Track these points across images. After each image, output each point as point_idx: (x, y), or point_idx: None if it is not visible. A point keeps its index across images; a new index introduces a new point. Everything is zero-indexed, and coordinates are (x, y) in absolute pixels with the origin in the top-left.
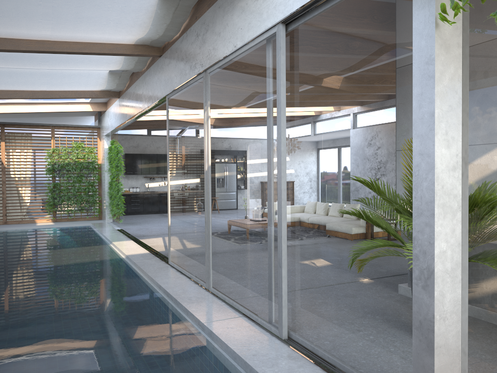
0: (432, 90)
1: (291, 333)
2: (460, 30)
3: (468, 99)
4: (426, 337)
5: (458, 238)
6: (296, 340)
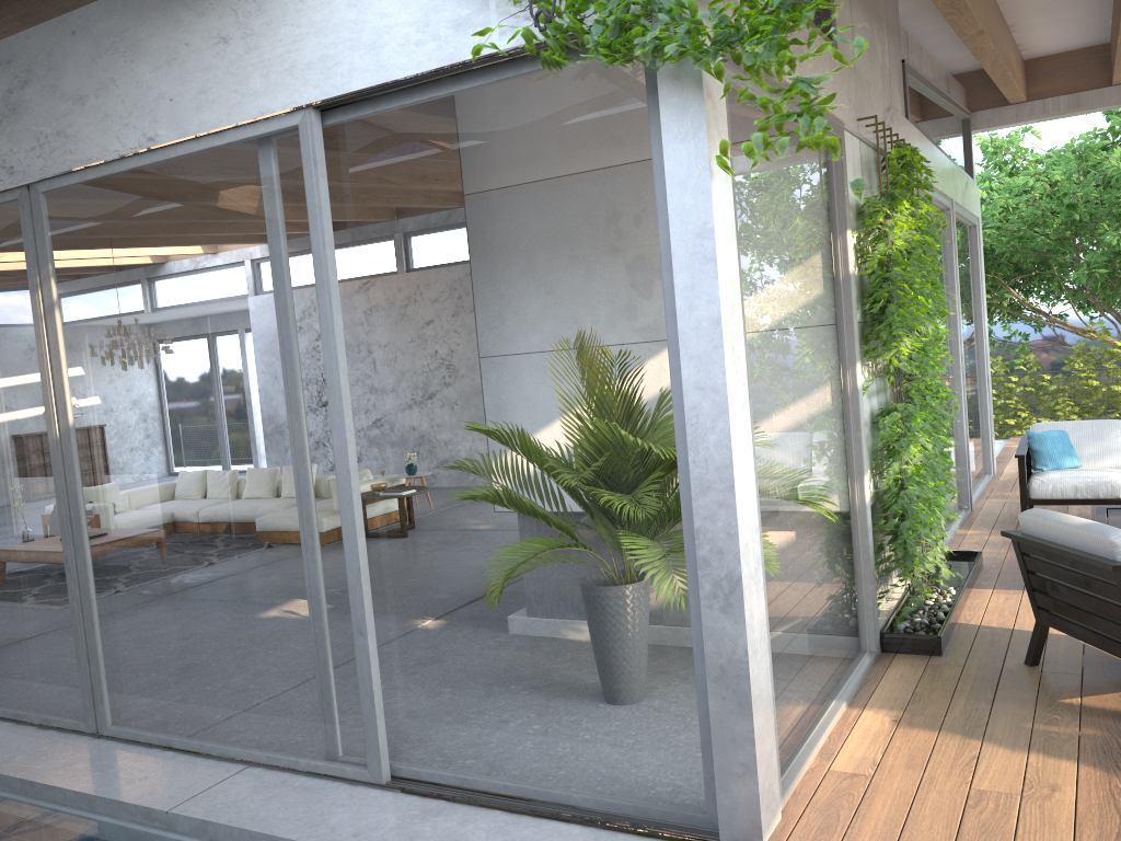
0: (714, 282)
1: (397, 766)
2: (730, 181)
3: (743, 292)
4: (735, 690)
5: (756, 518)
6: (412, 776)
